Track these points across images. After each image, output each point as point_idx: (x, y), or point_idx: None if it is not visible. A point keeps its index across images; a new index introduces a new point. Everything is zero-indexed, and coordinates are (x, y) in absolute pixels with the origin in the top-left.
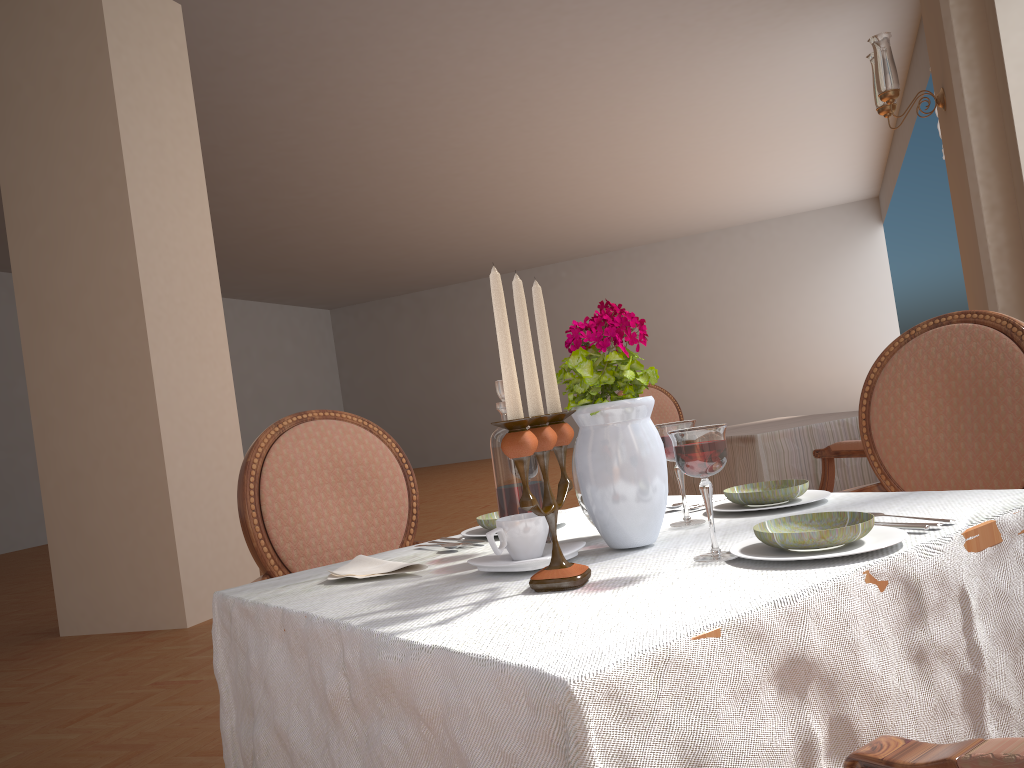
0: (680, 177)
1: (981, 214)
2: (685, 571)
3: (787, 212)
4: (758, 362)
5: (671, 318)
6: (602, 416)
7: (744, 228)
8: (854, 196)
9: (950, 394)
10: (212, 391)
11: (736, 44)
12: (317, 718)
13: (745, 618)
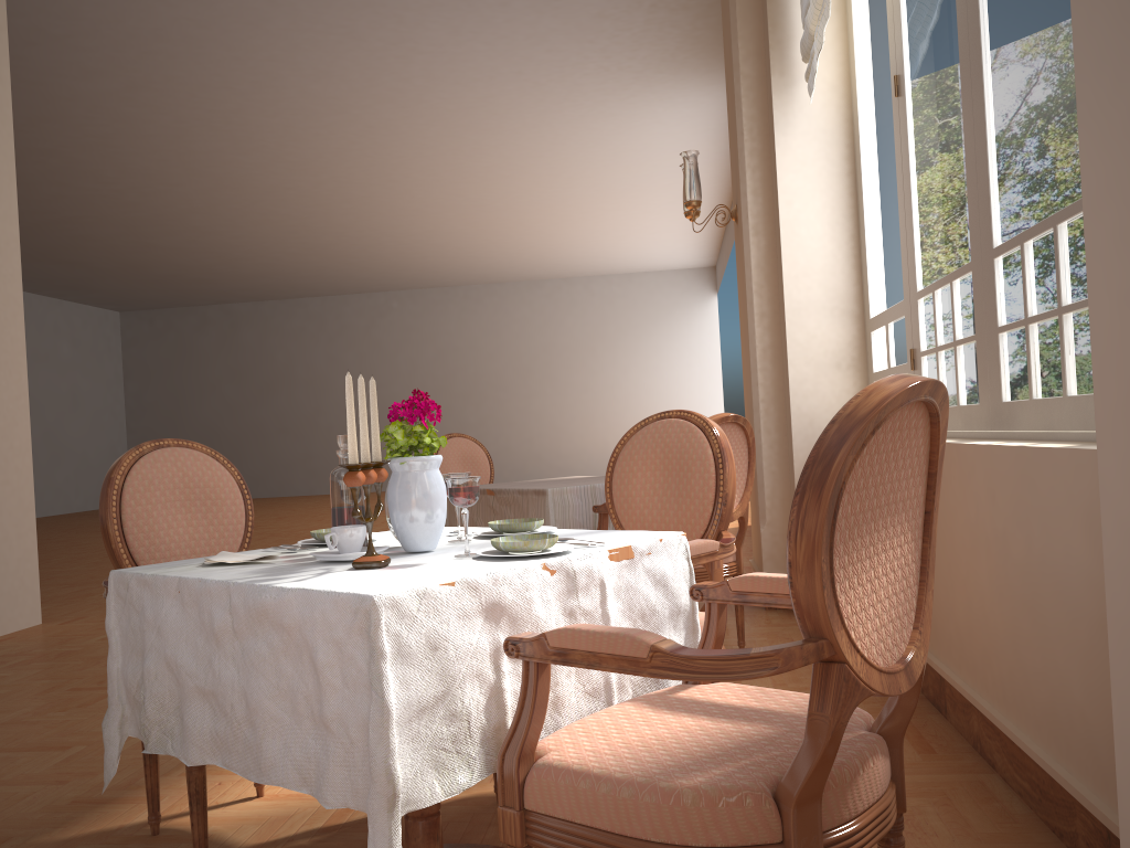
0: (524, 222)
1: (753, 318)
2: (447, 562)
3: (629, 270)
4: (587, 418)
5: (504, 364)
6: (407, 465)
7: (586, 280)
8: (693, 263)
9: (664, 468)
10: (5, 400)
11: (585, 108)
12: (202, 646)
13: (469, 578)
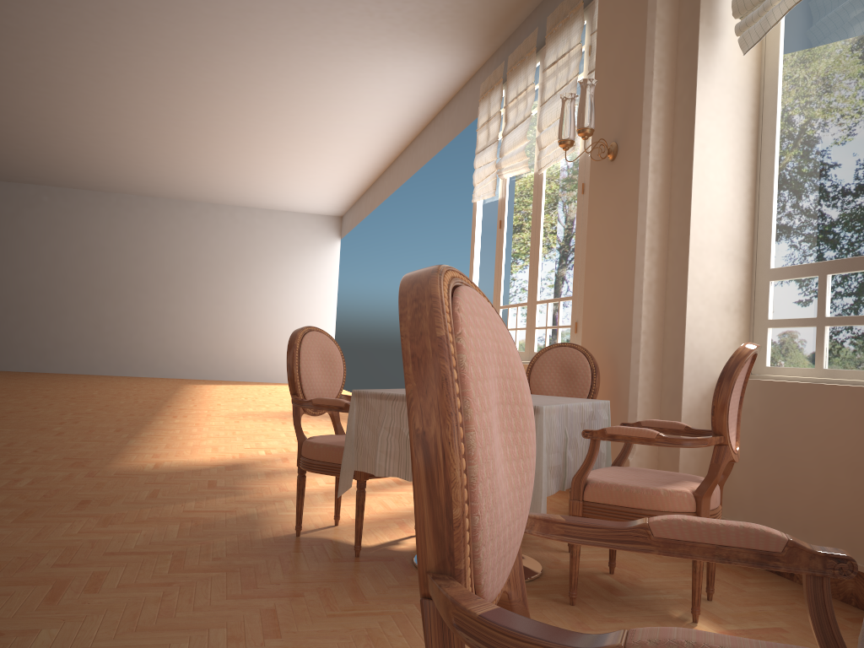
0: (208, 145)
1: (643, 252)
2: None
3: (271, 206)
4: (218, 326)
5: (148, 269)
6: None
7: (232, 208)
8: (326, 210)
9: None
10: None
11: (329, 47)
12: None
13: None
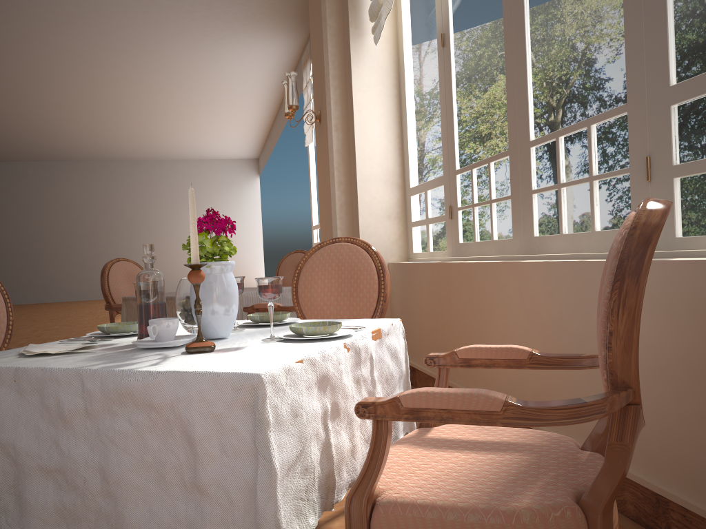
0: (135, 119)
1: (334, 185)
2: (261, 345)
3: (202, 157)
4: (173, 254)
5: (114, 216)
6: (212, 268)
7: (172, 162)
8: (245, 155)
9: (338, 277)
10: None
11: (189, 43)
12: (46, 429)
13: (311, 356)
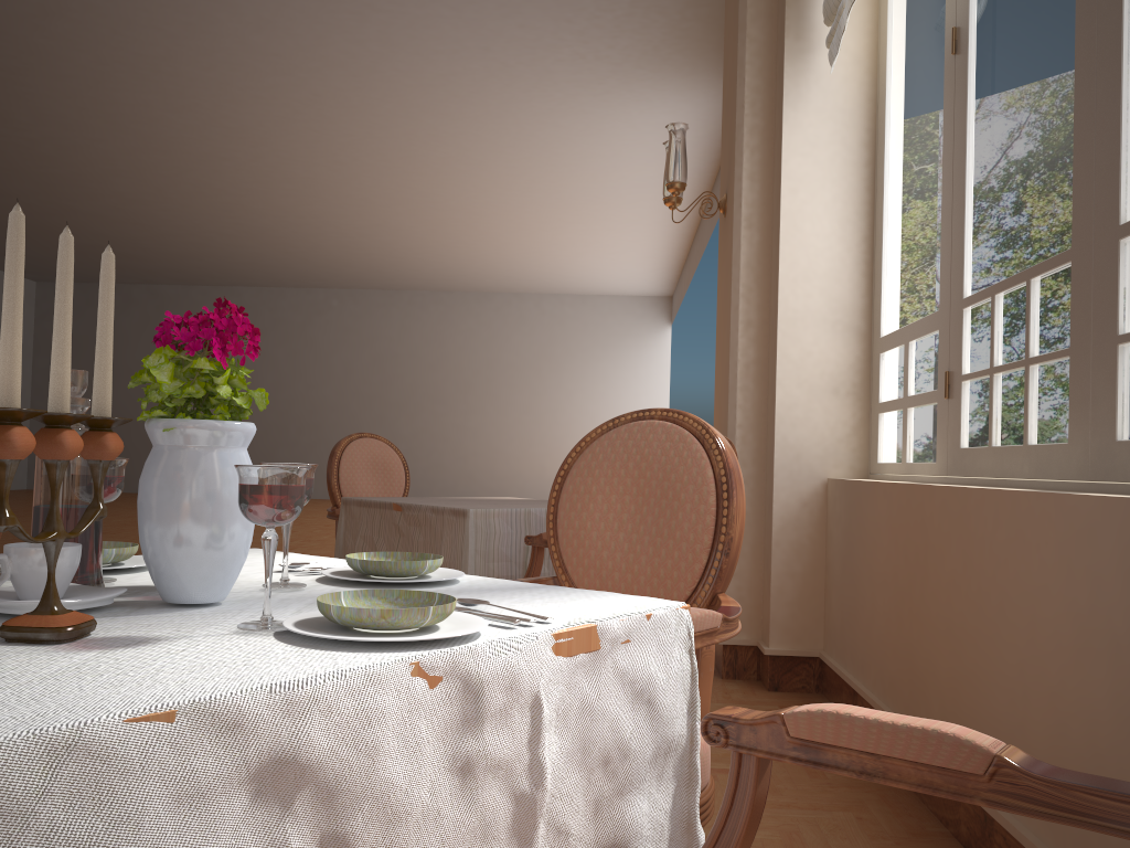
0: (479, 226)
1: (737, 327)
2: (216, 638)
3: (583, 291)
4: (526, 441)
5: (444, 376)
6: (178, 435)
7: (537, 297)
8: (650, 290)
9: (637, 492)
10: None
11: (555, 101)
12: None
13: (219, 702)
